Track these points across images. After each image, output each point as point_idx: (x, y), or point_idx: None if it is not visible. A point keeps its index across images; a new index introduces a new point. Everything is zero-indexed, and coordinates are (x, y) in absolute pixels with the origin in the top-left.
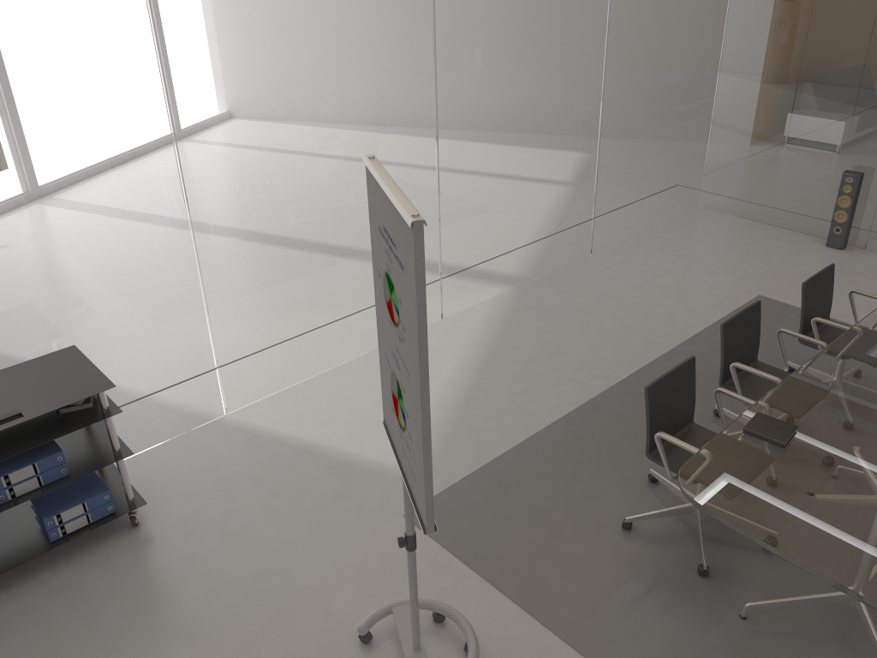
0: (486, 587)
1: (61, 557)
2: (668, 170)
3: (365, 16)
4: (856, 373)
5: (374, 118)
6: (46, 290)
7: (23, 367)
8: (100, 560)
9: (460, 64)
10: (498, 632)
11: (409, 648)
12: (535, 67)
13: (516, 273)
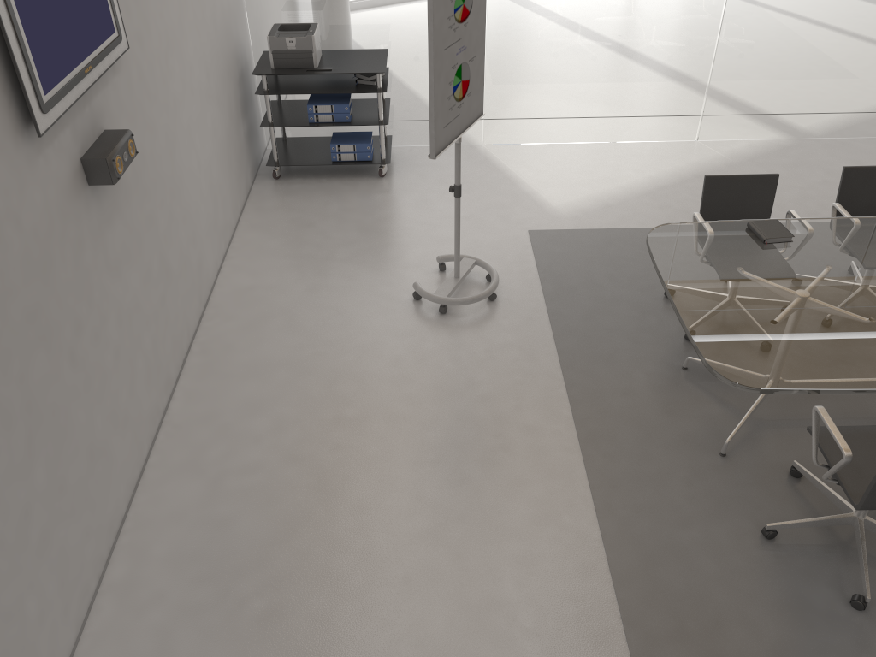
0: (535, 281)
1: (336, 176)
2: None
3: None
4: None
5: None
6: (381, 6)
7: (353, 51)
8: (352, 184)
9: None
10: (516, 301)
11: (453, 275)
12: None
13: (798, 125)
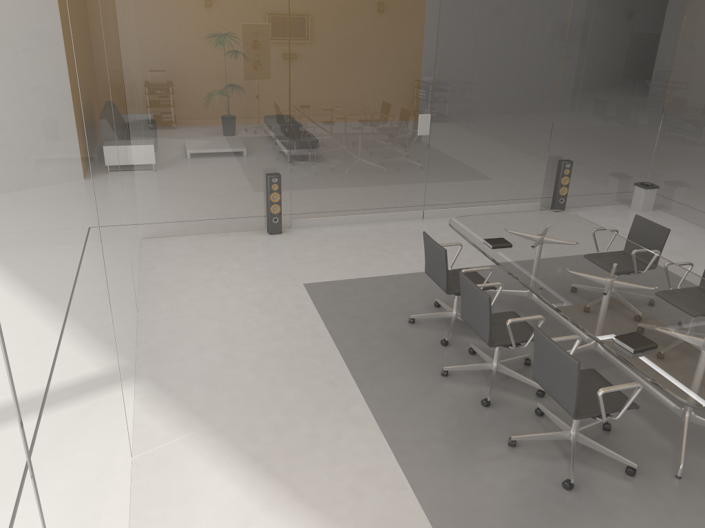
0: None
1: None
2: (134, 211)
3: (58, 66)
4: (564, 288)
5: (83, 223)
6: None
7: None
8: None
9: (91, 128)
10: None
11: None
12: (104, 123)
13: (133, 363)
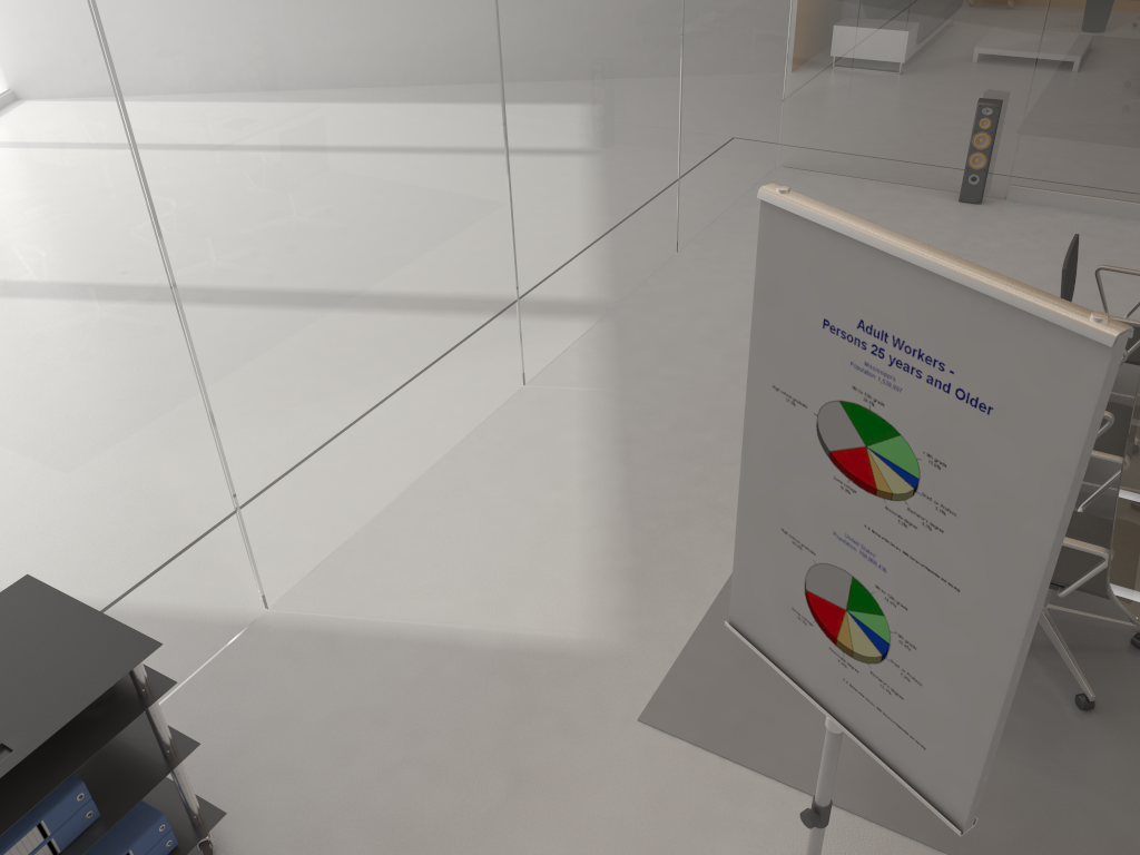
0: None
1: None
2: (748, 120)
3: None
4: None
5: (425, 91)
6: None
7: None
8: None
9: None
10: None
11: None
12: None
13: (602, 298)
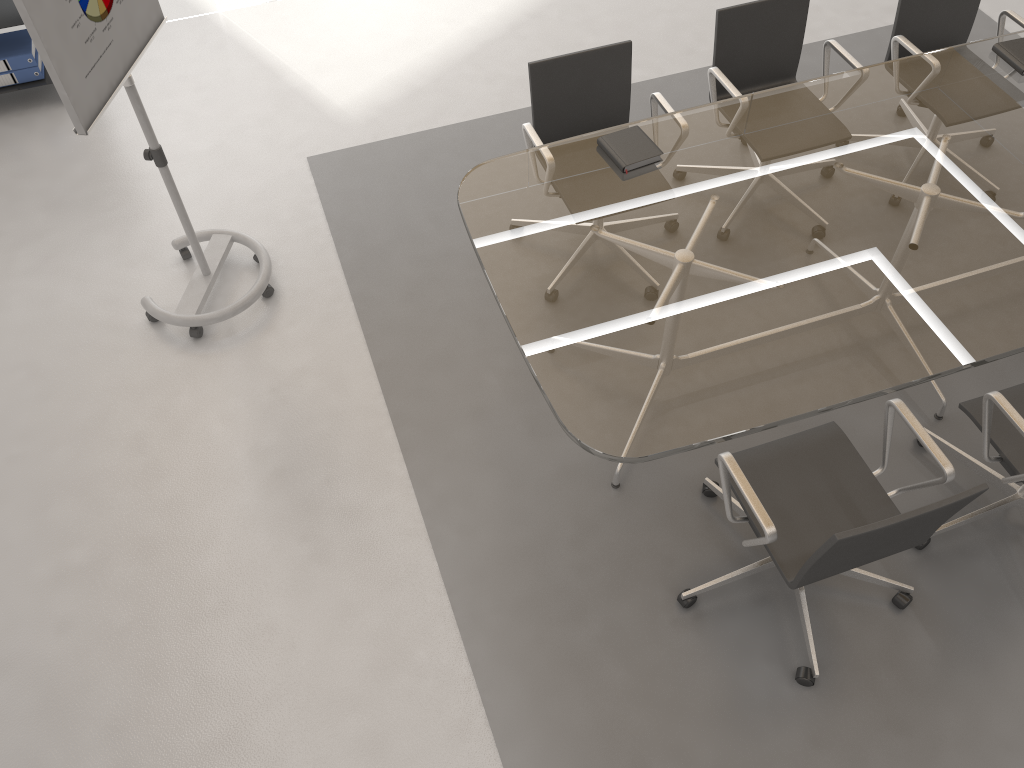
0: (328, 247)
1: None
2: None
3: None
4: (832, 115)
5: None
6: None
7: None
8: (24, 123)
9: None
10: (305, 289)
11: (200, 272)
12: None
13: None
